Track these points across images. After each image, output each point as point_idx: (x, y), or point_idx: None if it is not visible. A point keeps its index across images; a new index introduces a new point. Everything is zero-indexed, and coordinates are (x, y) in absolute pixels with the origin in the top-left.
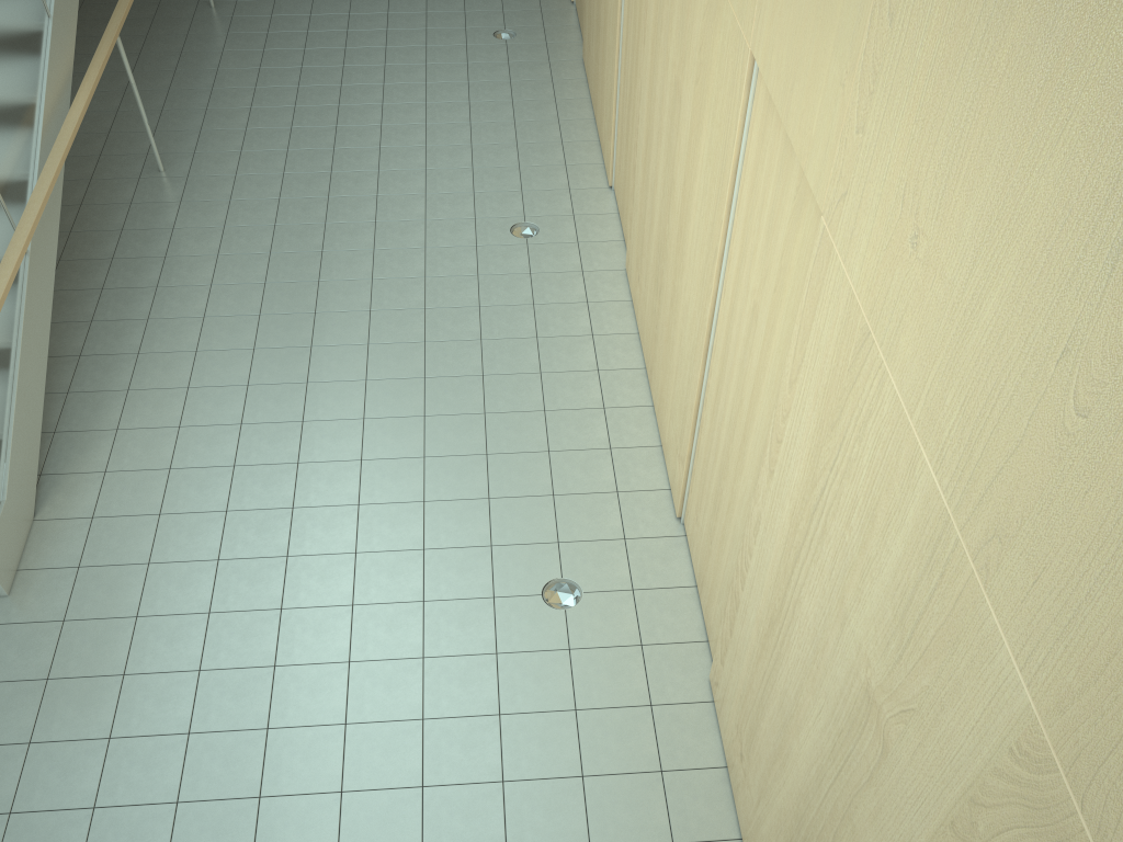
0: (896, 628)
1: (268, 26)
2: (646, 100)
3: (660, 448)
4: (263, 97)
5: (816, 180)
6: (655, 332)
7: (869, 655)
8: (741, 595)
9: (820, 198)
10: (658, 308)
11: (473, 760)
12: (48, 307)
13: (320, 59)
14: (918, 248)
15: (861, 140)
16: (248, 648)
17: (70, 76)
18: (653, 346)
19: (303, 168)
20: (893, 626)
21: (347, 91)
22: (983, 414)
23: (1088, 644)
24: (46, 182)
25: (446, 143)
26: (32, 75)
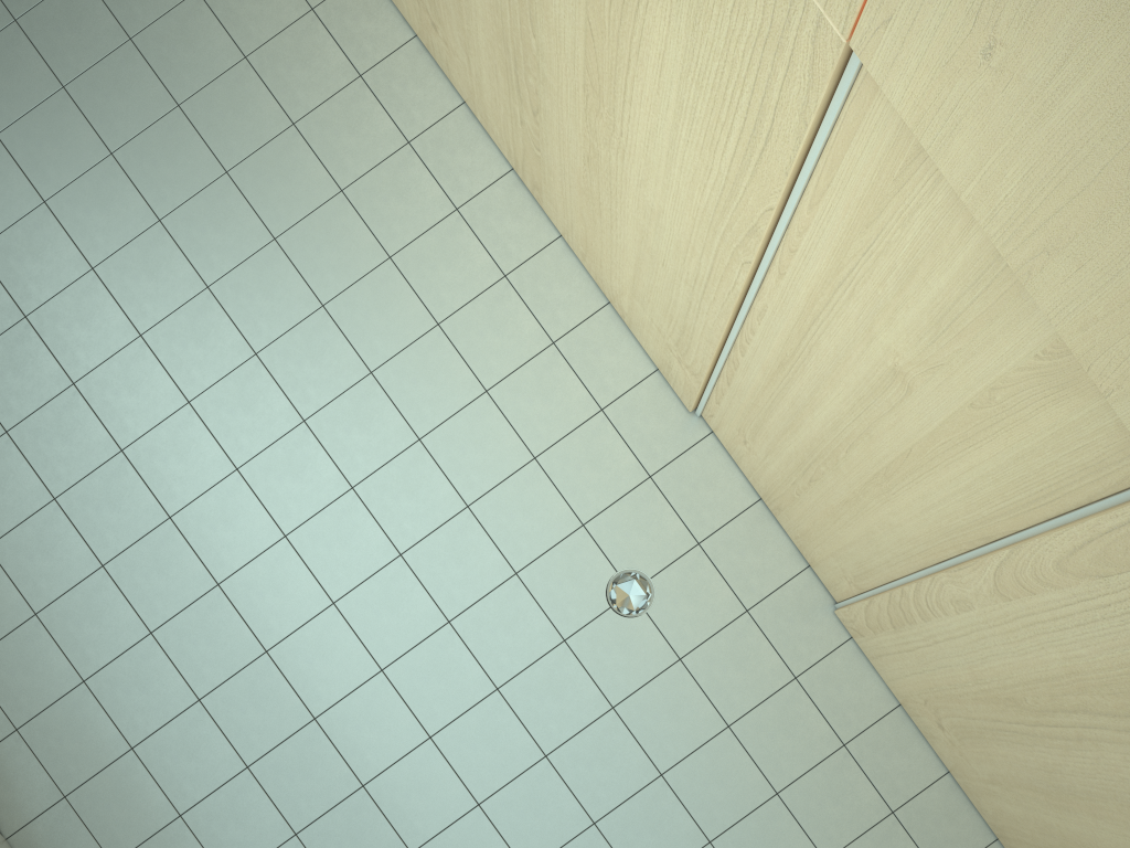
0: None
1: None
2: None
3: (611, 308)
4: None
5: None
6: (534, 152)
7: None
8: (921, 623)
9: None
10: (536, 130)
11: (669, 837)
12: None
13: None
14: None
15: None
16: None
17: None
18: (532, 164)
19: None
20: None
21: None
22: None
23: None
24: None
25: None
26: None
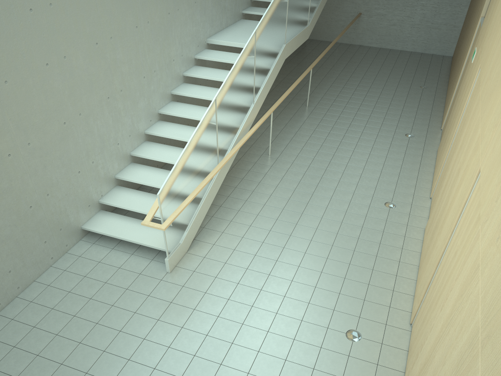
0: (456, 366)
1: (323, 116)
2: (449, 171)
3: (413, 296)
4: (312, 138)
5: (482, 213)
6: (425, 253)
7: (446, 375)
8: (419, 354)
9: (481, 219)
10: (429, 245)
11: None
12: (217, 189)
13: (337, 130)
14: (497, 241)
15: (495, 204)
16: (236, 315)
17: (252, 121)
18: (423, 258)
19: (317, 165)
20: (455, 366)
21: (342, 143)
22: (496, 297)
23: (496, 371)
24: (233, 151)
25: (372, 168)
26: (241, 119)
